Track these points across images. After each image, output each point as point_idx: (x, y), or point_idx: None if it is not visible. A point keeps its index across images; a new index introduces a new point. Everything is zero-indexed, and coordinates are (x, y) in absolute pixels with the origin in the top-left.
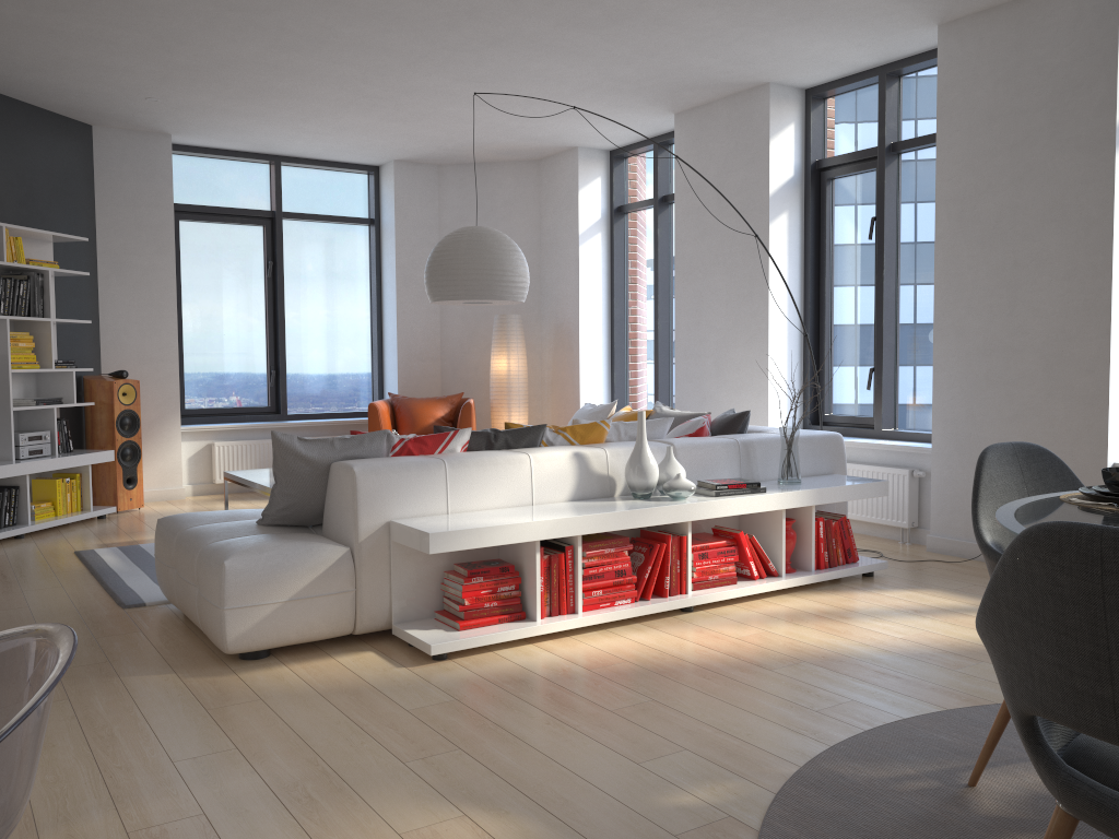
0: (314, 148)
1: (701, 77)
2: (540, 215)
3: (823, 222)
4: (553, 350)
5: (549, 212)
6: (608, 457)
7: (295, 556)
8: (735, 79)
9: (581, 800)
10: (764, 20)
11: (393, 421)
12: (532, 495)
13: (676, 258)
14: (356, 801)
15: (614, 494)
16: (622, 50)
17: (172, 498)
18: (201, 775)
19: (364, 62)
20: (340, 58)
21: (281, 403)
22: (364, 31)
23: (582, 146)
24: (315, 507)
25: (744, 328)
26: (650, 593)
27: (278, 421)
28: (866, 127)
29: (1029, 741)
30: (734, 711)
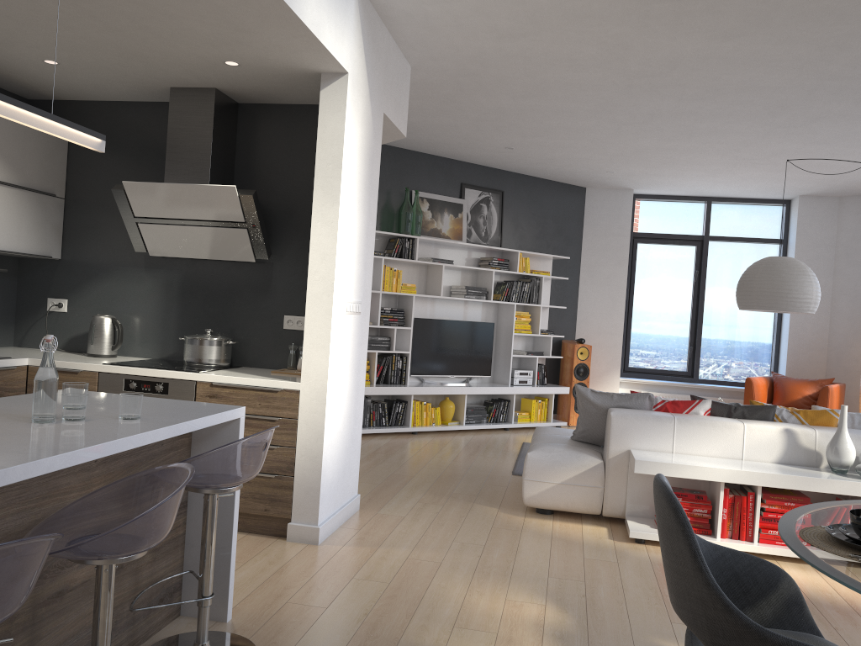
0: (731, 191)
1: None
2: None
3: None
4: None
5: None
6: (816, 436)
7: (568, 458)
8: None
9: (611, 622)
10: None
11: (771, 393)
12: (742, 453)
13: None
14: (505, 581)
15: (820, 465)
16: None
17: None
18: (457, 549)
19: (727, 141)
20: (709, 140)
21: (694, 370)
22: (713, 124)
23: None
24: (600, 434)
25: None
26: None
27: (690, 382)
28: None
29: None
30: None
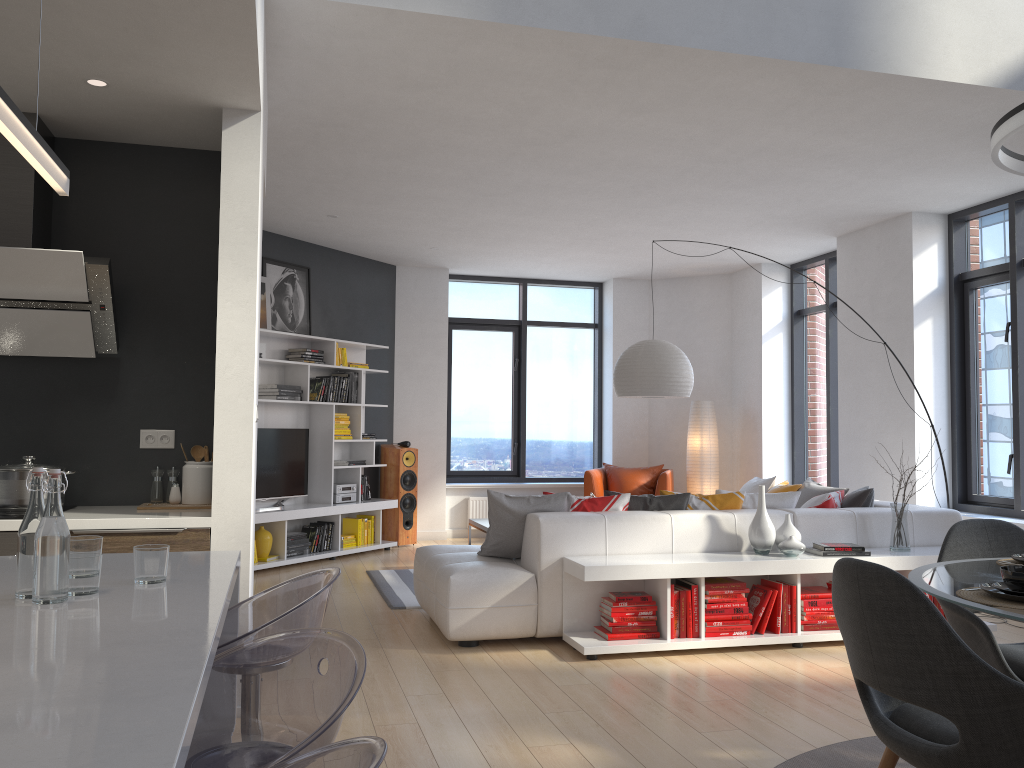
0: (550, 272)
1: (848, 211)
2: (731, 318)
3: (967, 325)
4: (741, 430)
5: (738, 316)
6: (736, 520)
7: (496, 577)
8: (880, 211)
9: (650, 746)
10: (885, 173)
11: (606, 485)
12: (672, 545)
13: (839, 356)
14: (507, 728)
15: (741, 549)
16: (773, 199)
17: (437, 538)
18: (420, 704)
19: (577, 218)
20: (560, 217)
21: (521, 468)
22: (574, 200)
23: (765, 263)
24: (515, 544)
25: (894, 416)
26: (763, 629)
27: (518, 482)
28: (1001, 245)
29: (861, 696)
30: (791, 712)
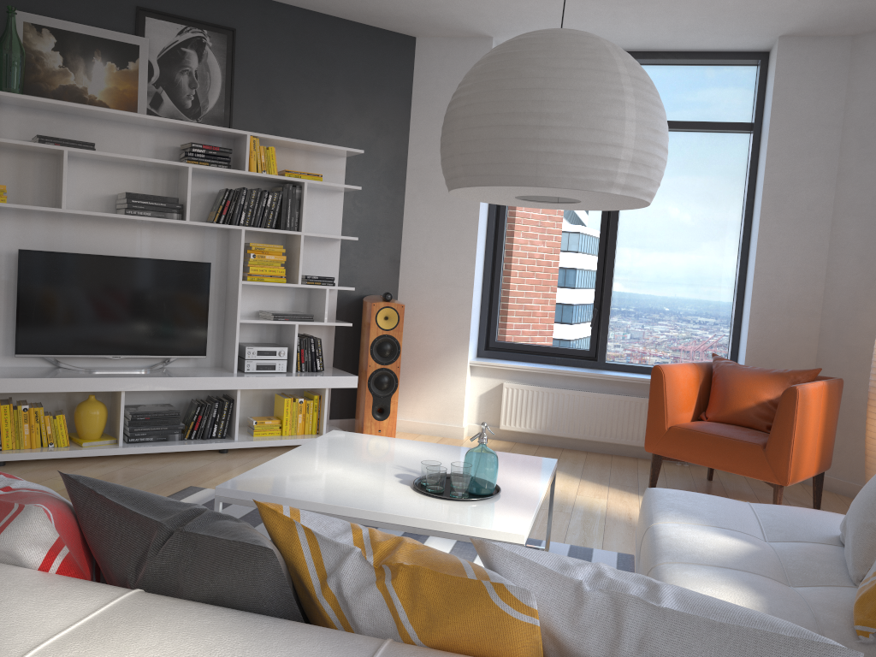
0: (656, 31)
1: None
2: None
3: None
4: None
5: None
6: None
7: None
8: None
9: None
10: None
11: (707, 393)
12: None
13: None
14: None
15: None
16: None
17: (449, 436)
18: None
19: None
20: None
21: (599, 348)
22: None
23: None
24: None
25: None
26: None
27: (592, 368)
28: None
29: None
30: None
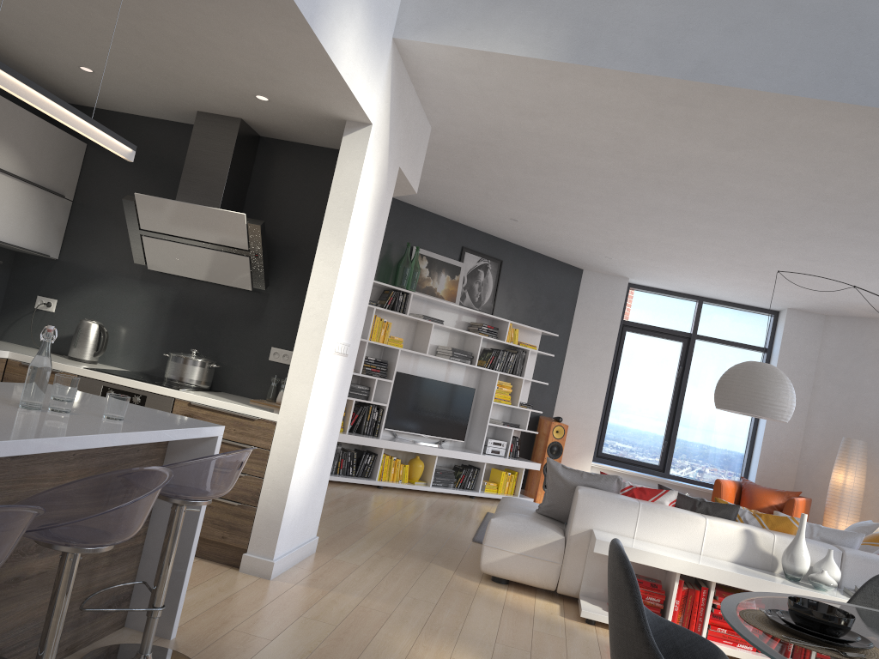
0: (723, 294)
1: None
2: None
3: None
4: None
5: None
6: (775, 541)
7: (530, 530)
8: None
9: None
10: None
11: (738, 498)
12: (701, 547)
13: None
14: (452, 641)
15: (775, 570)
16: None
17: None
18: (408, 604)
19: (724, 244)
20: (706, 241)
21: (666, 465)
22: (712, 227)
23: None
24: (565, 510)
25: None
26: None
27: (661, 476)
28: None
29: None
30: None
